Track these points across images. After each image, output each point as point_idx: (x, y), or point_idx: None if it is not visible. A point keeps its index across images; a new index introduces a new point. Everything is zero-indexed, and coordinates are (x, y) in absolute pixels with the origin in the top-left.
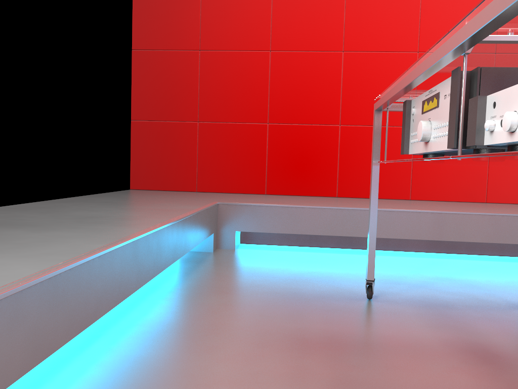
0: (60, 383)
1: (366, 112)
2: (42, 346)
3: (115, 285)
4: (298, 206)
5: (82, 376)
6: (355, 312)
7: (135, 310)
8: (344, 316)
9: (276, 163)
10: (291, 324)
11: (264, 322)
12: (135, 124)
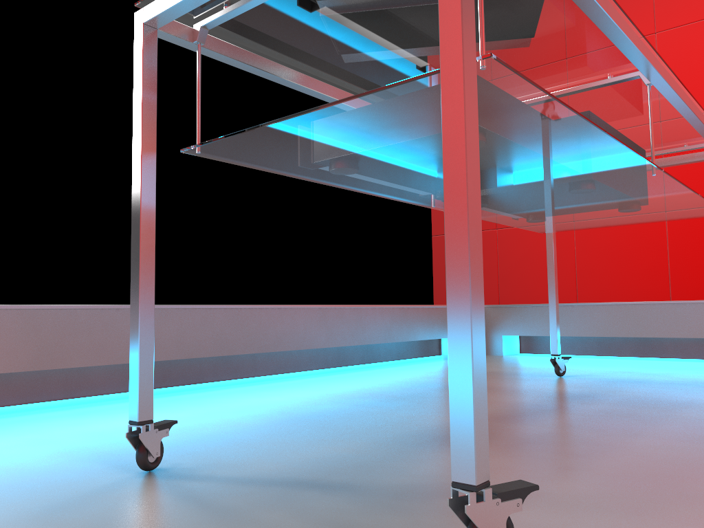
0: (249, 384)
1: (700, 189)
2: (226, 346)
3: (298, 334)
4: (566, 305)
5: (263, 384)
6: (521, 379)
7: (339, 372)
8: (503, 380)
9: (587, 266)
10: (443, 380)
11: (423, 379)
12: (436, 240)
